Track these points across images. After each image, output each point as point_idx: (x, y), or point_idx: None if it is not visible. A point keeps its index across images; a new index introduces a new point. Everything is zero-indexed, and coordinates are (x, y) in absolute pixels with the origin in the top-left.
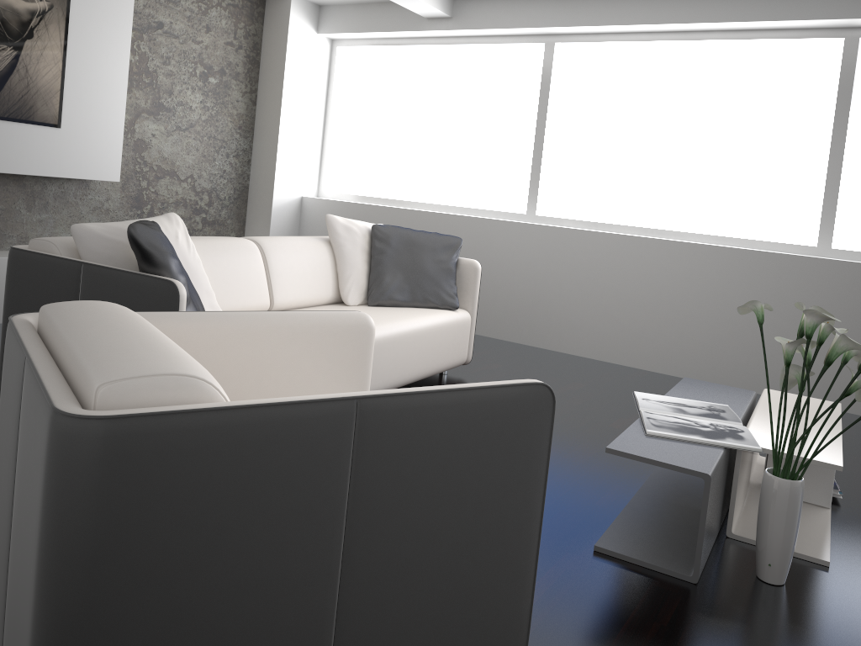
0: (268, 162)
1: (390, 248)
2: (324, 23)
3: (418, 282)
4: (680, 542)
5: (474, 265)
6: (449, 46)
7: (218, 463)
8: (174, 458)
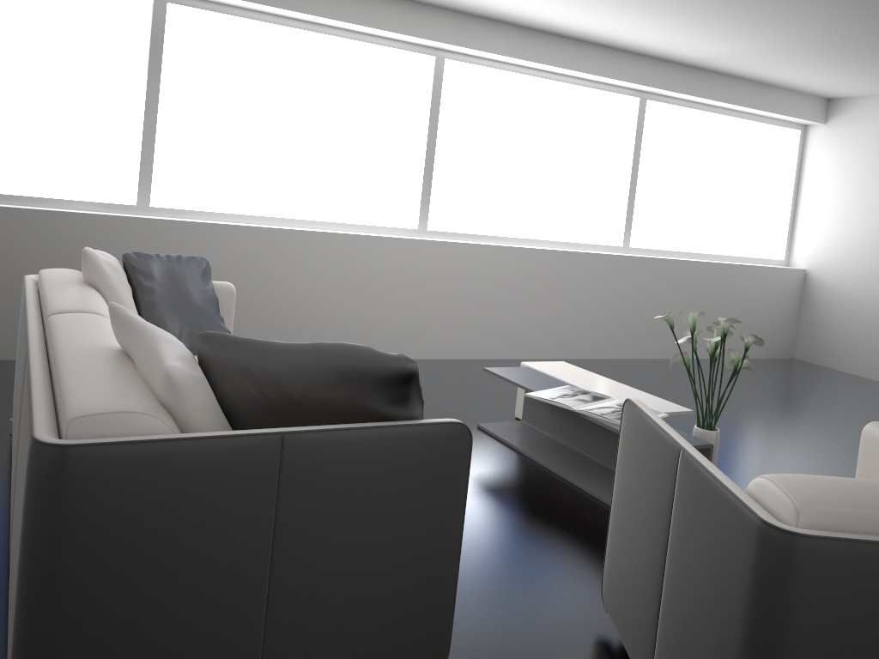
0: None
1: (157, 284)
2: None
3: (196, 321)
4: None
5: (232, 289)
6: None
7: None
8: None
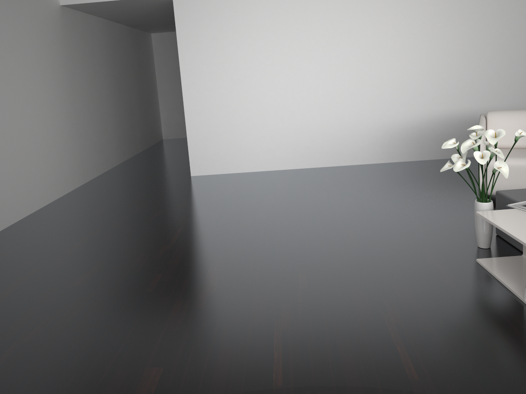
0: None
1: None
2: None
3: None
4: None
5: None
6: None
7: None
8: None
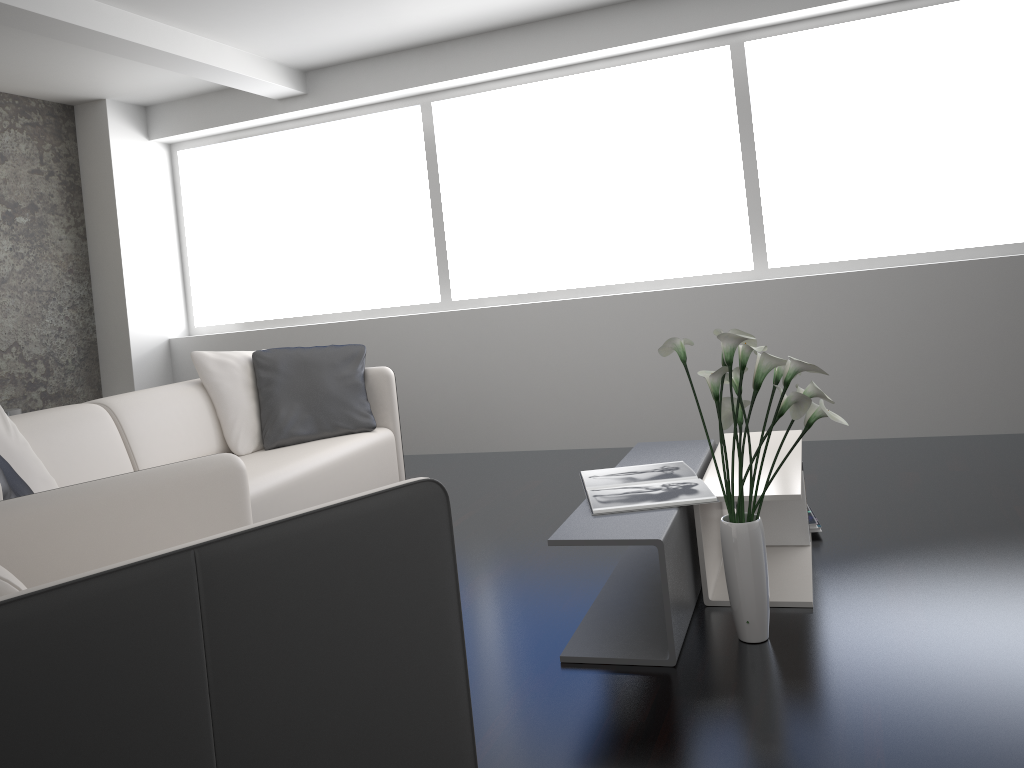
0: (116, 306)
1: (280, 375)
2: (156, 127)
3: (321, 407)
4: (655, 625)
5: (385, 372)
6: (312, 127)
7: (17, 670)
8: None
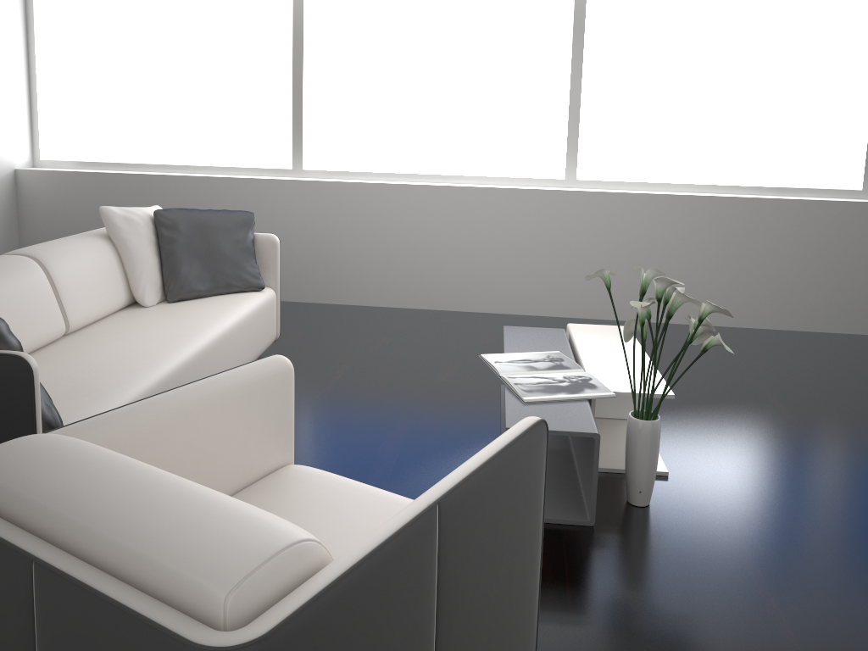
0: None
1: (180, 235)
2: None
3: (218, 267)
4: (562, 488)
5: (273, 240)
6: None
7: (354, 627)
8: (322, 642)
